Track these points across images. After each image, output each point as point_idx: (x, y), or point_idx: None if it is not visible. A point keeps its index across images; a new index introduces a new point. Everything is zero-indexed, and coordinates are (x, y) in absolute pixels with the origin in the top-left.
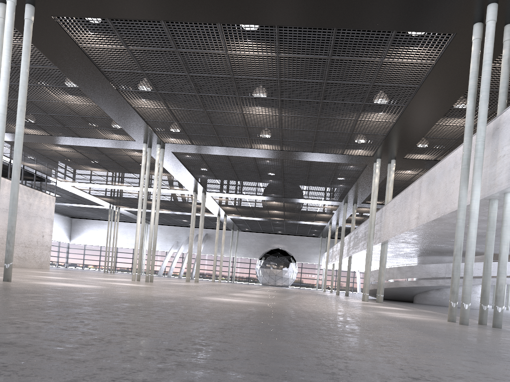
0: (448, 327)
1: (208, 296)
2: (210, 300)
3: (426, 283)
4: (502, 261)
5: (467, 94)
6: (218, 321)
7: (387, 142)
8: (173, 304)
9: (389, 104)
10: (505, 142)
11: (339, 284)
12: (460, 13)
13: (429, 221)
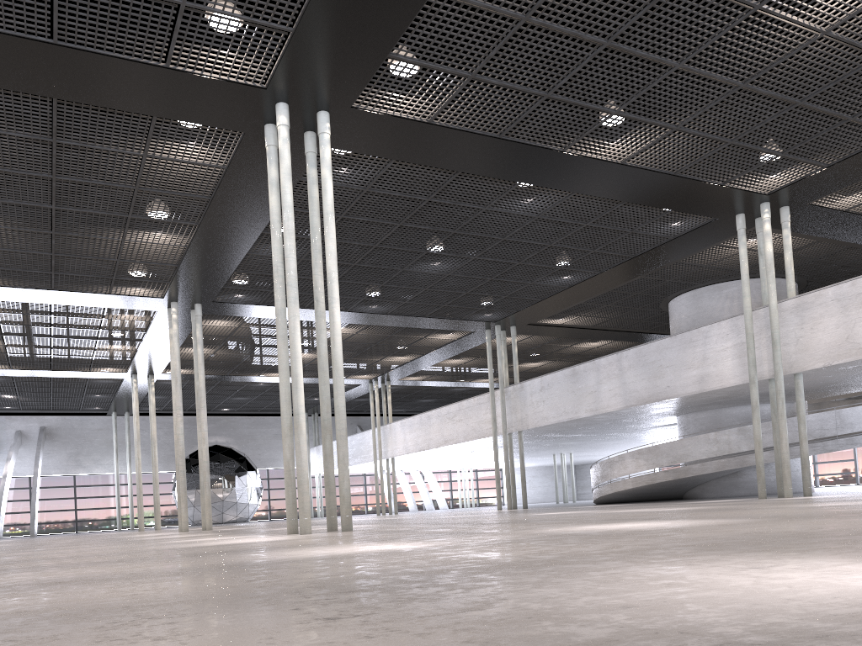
0: None
1: None
2: None
3: None
4: None
5: None
6: None
7: None
8: None
9: None
10: None
11: (510, 487)
12: None
13: None
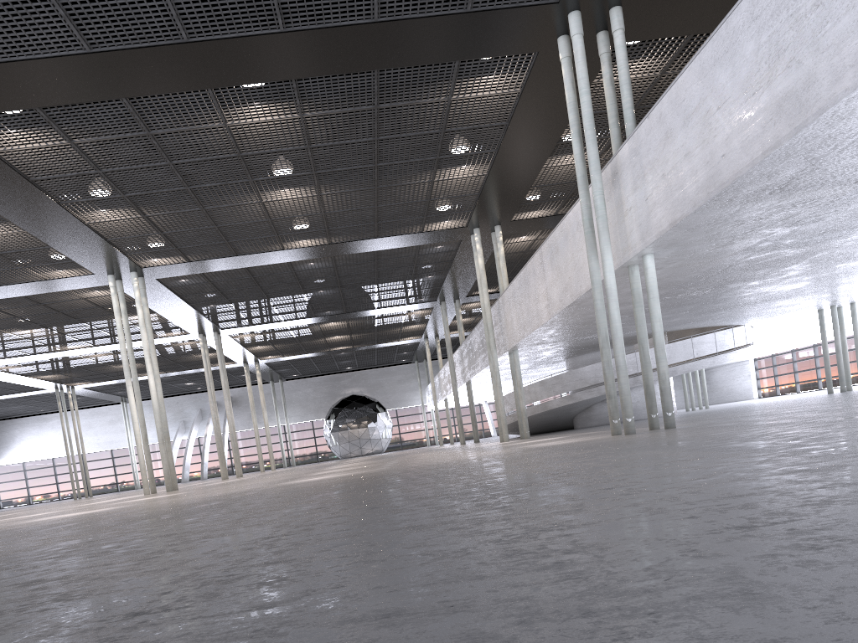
0: (609, 440)
1: (285, 481)
2: (296, 483)
3: (584, 396)
4: (658, 343)
5: None
6: (336, 490)
7: (482, 203)
8: (257, 494)
9: (473, 153)
10: (628, 190)
11: (462, 427)
12: (536, 28)
13: (564, 307)
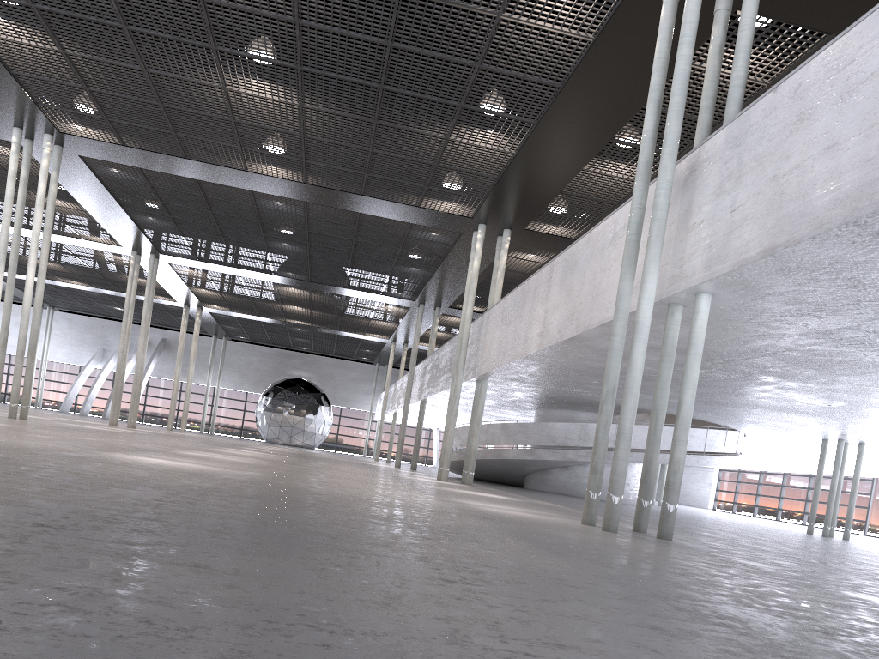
0: (585, 536)
1: (121, 451)
2: (112, 460)
3: (546, 455)
4: (683, 418)
5: (641, 116)
6: (64, 505)
7: (498, 192)
8: None
9: (507, 115)
10: (705, 196)
11: (401, 448)
12: None
13: (561, 340)
